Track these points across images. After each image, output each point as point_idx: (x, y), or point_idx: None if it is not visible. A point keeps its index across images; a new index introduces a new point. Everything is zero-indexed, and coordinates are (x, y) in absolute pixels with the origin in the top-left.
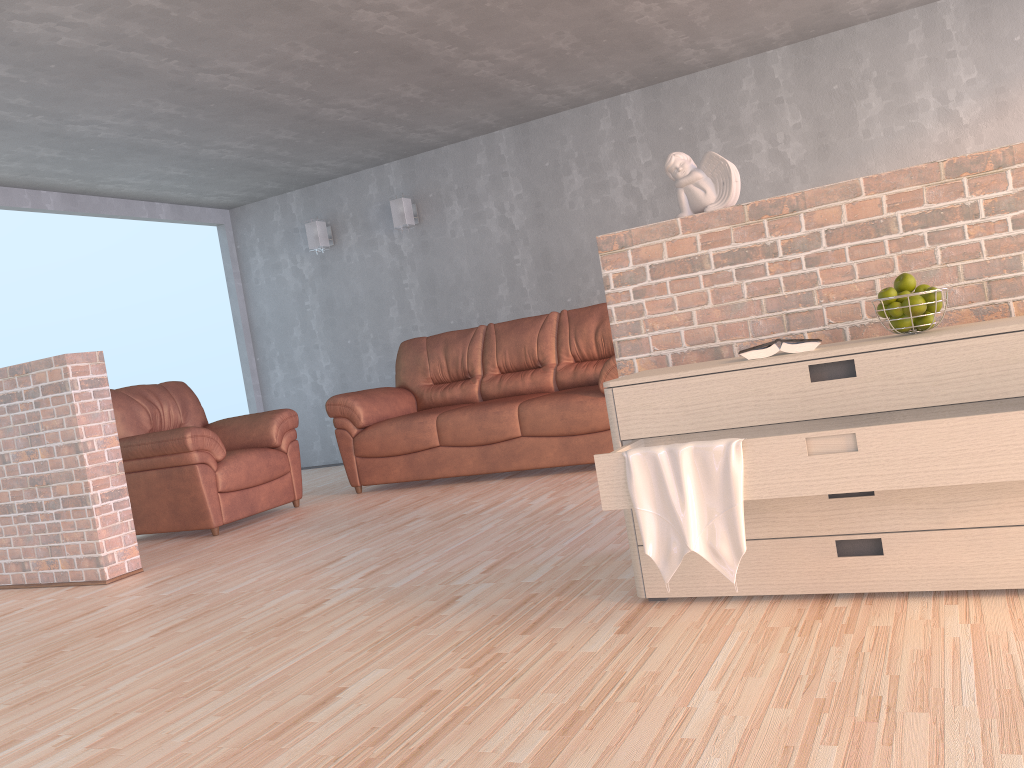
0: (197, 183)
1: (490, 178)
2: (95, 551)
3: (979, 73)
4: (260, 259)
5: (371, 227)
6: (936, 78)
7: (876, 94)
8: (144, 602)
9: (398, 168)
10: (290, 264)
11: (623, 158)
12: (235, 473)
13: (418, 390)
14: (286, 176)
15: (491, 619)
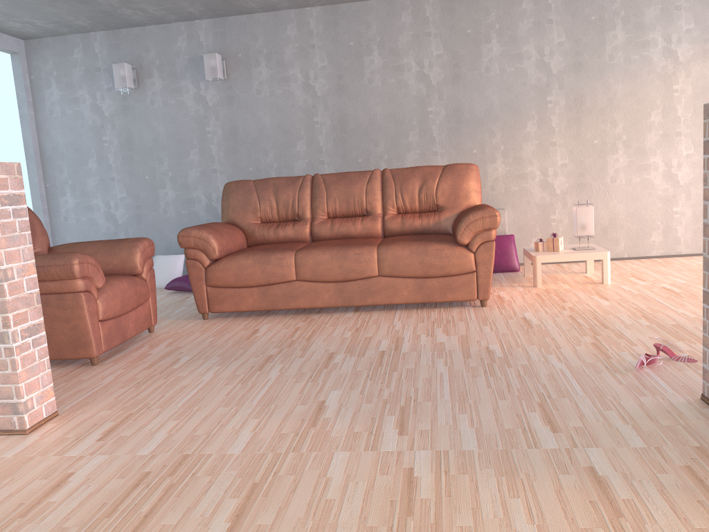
0: (14, 5)
1: (298, 48)
2: (12, 396)
3: (695, 25)
4: (56, 92)
5: (177, 76)
6: (665, 24)
7: (622, 28)
8: (129, 467)
9: (209, 26)
10: (89, 100)
11: (419, 48)
12: (113, 301)
13: (248, 227)
14: (103, 15)
15: (708, 508)
